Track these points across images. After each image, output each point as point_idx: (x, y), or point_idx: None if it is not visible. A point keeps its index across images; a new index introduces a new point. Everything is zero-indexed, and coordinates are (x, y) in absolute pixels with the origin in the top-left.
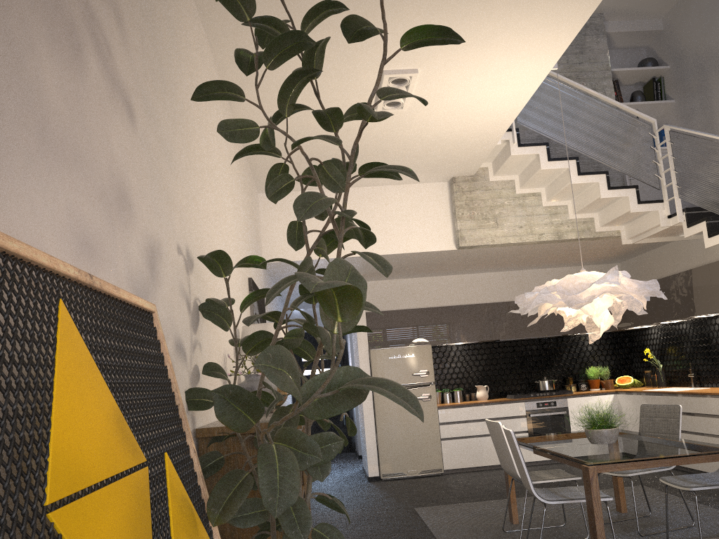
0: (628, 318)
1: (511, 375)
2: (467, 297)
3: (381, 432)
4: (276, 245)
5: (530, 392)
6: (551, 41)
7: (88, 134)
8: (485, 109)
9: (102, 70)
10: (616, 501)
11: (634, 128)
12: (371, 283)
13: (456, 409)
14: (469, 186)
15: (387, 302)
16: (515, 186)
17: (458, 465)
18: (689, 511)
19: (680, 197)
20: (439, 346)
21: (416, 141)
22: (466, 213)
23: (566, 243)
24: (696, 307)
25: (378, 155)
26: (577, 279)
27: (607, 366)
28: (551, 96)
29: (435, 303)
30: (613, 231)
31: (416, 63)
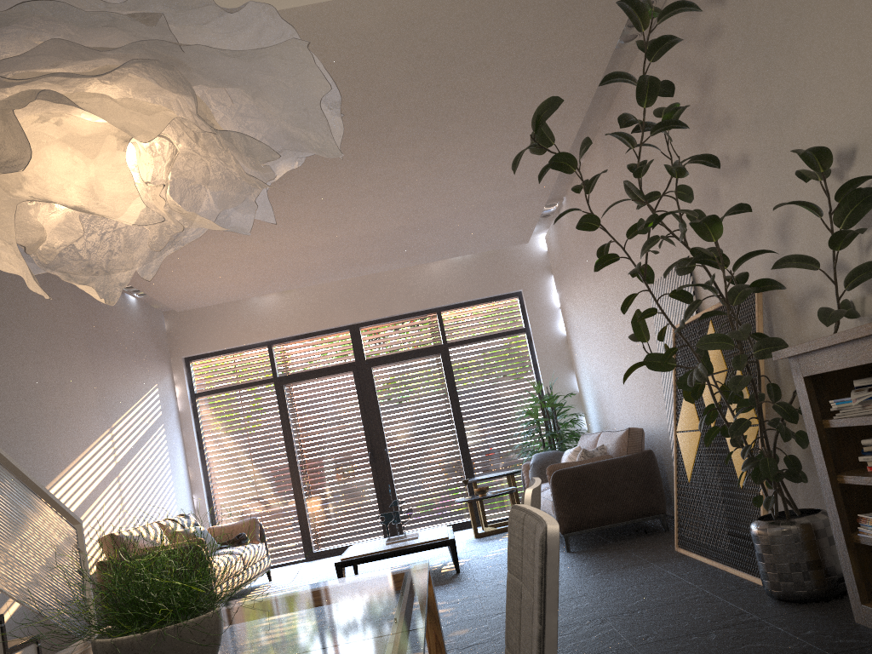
0: None
1: None
2: None
3: None
4: None
5: None
6: None
7: (728, 225)
8: None
9: (726, 179)
10: None
11: None
12: None
13: None
14: None
15: None
16: None
17: None
18: None
19: None
20: None
21: None
22: None
23: None
24: None
25: None
26: None
27: None
28: None
29: None
30: None
31: None
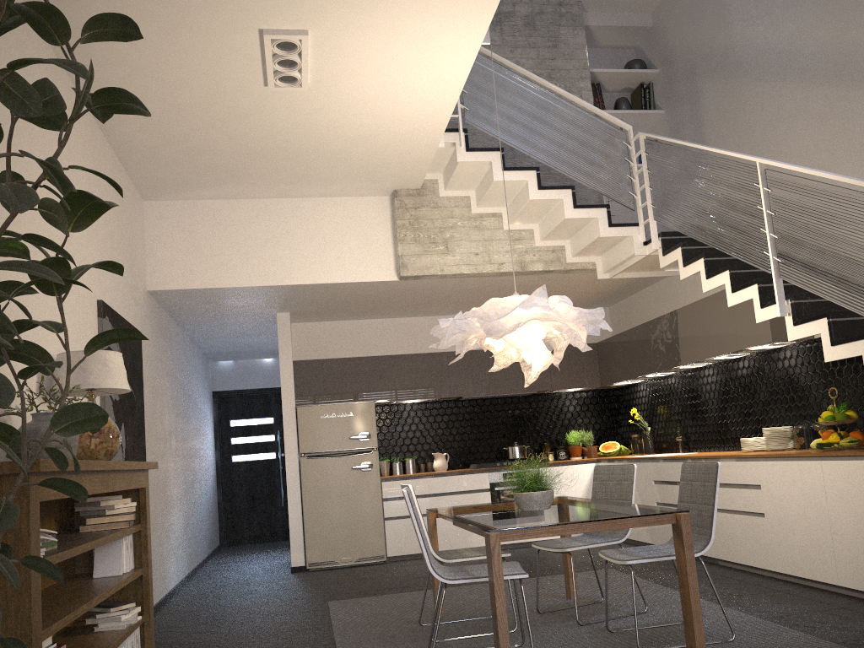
0: (613, 372)
1: (477, 441)
2: (425, 344)
3: (309, 510)
4: (166, 268)
5: (497, 461)
6: (472, 2)
7: None
8: (411, 95)
9: None
10: (566, 586)
11: (606, 135)
12: (306, 326)
13: (405, 481)
14: (414, 201)
15: (325, 349)
16: (471, 204)
17: (405, 551)
18: (642, 594)
19: (655, 219)
20: (389, 404)
21: (333, 136)
22: (410, 235)
23: (534, 277)
24: (680, 355)
25: (289, 153)
26: (501, 303)
27: (590, 430)
28: (508, 91)
29: (386, 351)
30: (587, 262)
31: (303, 21)
